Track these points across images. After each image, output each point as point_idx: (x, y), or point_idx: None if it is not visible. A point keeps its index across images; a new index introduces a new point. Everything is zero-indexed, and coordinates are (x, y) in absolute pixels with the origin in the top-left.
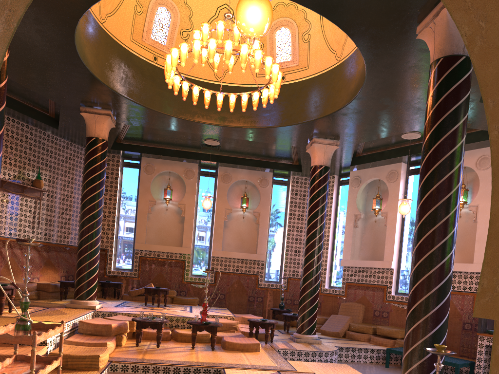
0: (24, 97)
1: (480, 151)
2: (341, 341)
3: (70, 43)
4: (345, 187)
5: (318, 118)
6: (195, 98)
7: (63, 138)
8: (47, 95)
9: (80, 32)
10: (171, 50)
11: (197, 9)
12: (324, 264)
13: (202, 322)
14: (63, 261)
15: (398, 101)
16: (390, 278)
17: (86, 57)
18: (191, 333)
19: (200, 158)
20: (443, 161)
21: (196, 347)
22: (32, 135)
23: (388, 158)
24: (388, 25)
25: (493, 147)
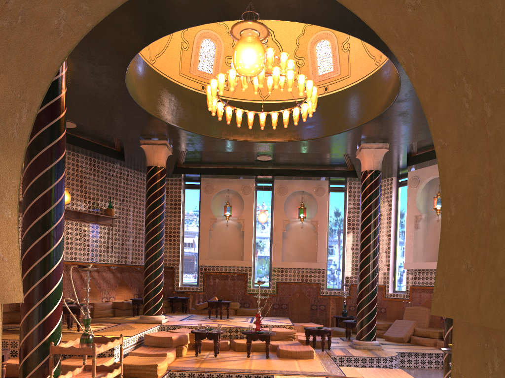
0: (93, 137)
1: None
2: (405, 346)
3: (123, 87)
4: (404, 188)
5: (361, 124)
6: (239, 120)
7: (130, 168)
8: (111, 133)
9: (132, 77)
10: (210, 82)
11: None
12: (387, 268)
13: (255, 331)
14: (135, 280)
15: None
16: None
17: (139, 97)
18: (246, 343)
19: (255, 174)
20: None
21: (252, 356)
22: (103, 169)
23: None
24: None
25: (439, 159)
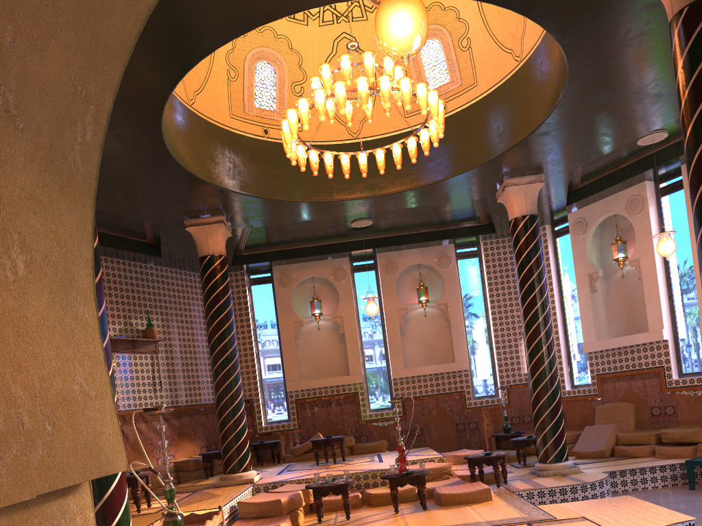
0: (114, 227)
1: None
2: (610, 462)
3: (158, 141)
4: (564, 238)
5: (506, 149)
6: (330, 168)
7: (169, 266)
8: (141, 216)
9: (167, 124)
10: (287, 113)
11: (307, 51)
12: (558, 356)
13: (402, 472)
14: (199, 426)
15: (623, 92)
16: (665, 355)
17: (180, 154)
18: (390, 492)
19: (349, 249)
20: None
21: (401, 510)
22: (132, 273)
23: (622, 180)
24: None
25: None
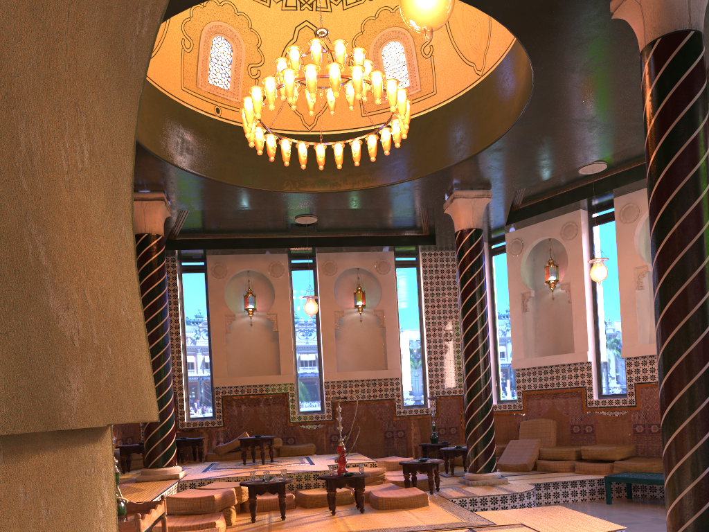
0: None
1: None
2: (533, 475)
3: None
4: (500, 257)
5: (461, 160)
6: (286, 155)
7: None
8: None
9: None
10: (252, 91)
11: (267, 33)
12: None
13: (341, 474)
14: None
15: (578, 118)
16: (587, 376)
17: None
18: (328, 493)
19: (289, 246)
20: (685, 186)
21: (337, 512)
22: None
23: (560, 206)
24: (567, 6)
25: None
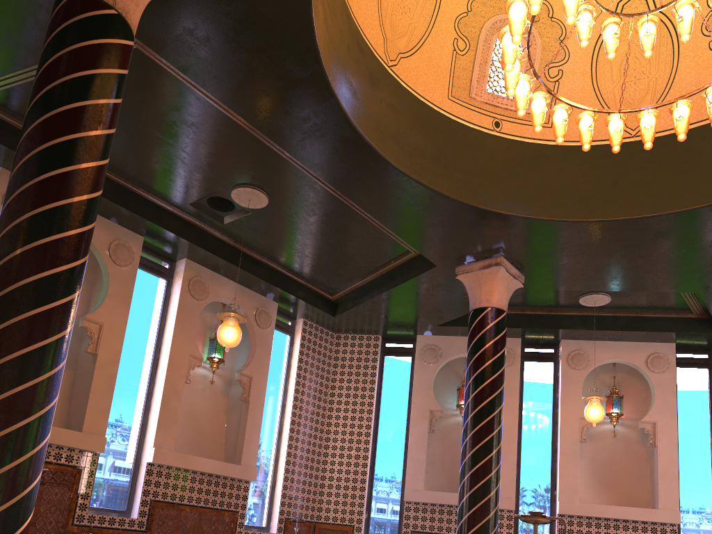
0: None
1: (650, 346)
2: None
3: None
4: (397, 359)
5: (586, 219)
6: (516, 55)
7: None
8: None
9: None
10: None
11: None
12: (359, 495)
13: None
14: None
15: None
16: (507, 527)
17: None
18: None
19: (166, 226)
20: None
21: None
22: None
23: (515, 327)
24: None
25: None
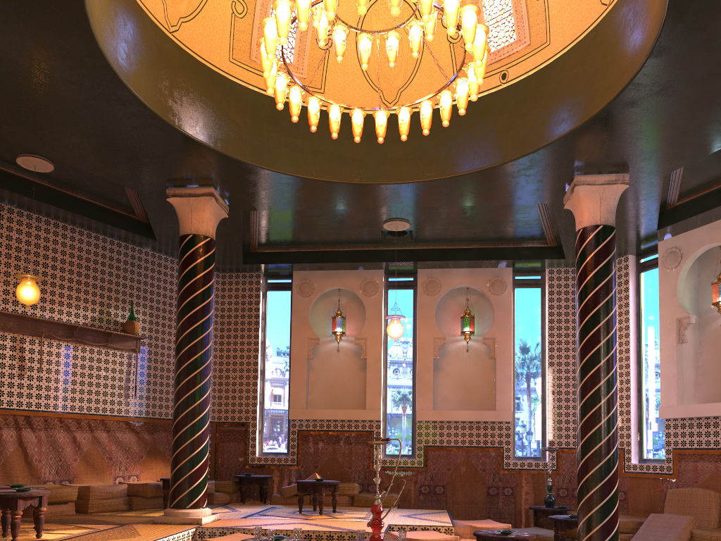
0: (93, 193)
1: None
2: None
3: (93, 50)
4: (651, 273)
5: (577, 125)
6: (334, 125)
7: (170, 255)
8: (112, 176)
9: (118, 38)
10: (264, 25)
11: None
12: (626, 419)
13: None
14: None
15: None
16: None
17: (138, 84)
18: None
19: (383, 260)
20: None
21: None
22: (121, 255)
23: None
24: None
25: None
